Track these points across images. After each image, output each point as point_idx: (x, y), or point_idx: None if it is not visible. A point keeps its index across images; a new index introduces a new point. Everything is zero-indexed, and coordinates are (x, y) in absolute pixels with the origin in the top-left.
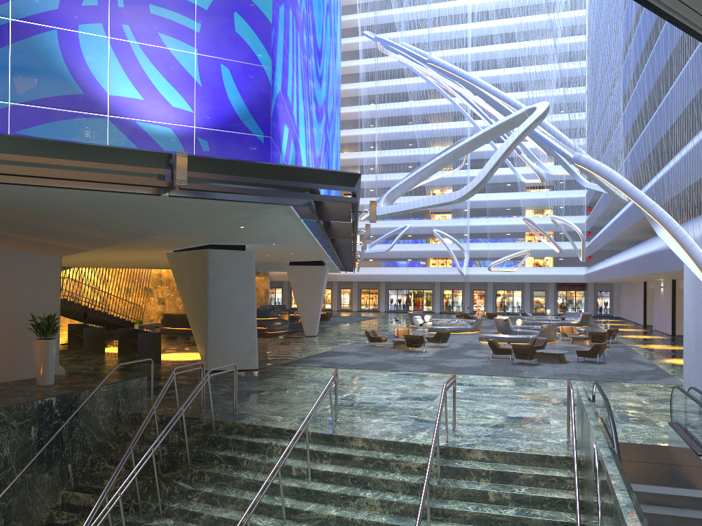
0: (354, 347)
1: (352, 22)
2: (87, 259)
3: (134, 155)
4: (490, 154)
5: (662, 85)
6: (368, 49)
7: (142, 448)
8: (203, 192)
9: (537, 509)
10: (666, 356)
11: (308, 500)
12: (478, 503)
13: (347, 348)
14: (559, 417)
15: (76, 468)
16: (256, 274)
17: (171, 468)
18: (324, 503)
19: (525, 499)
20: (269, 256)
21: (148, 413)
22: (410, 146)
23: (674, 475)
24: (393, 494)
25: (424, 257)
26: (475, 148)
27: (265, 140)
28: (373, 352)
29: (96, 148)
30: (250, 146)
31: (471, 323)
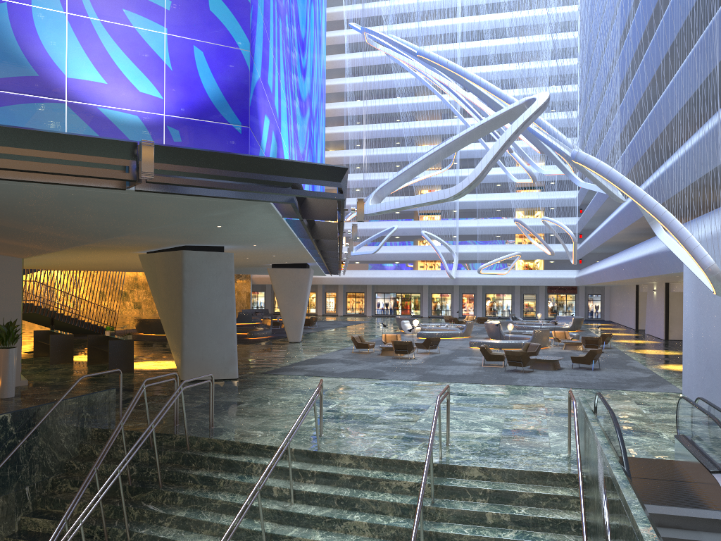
0: (340, 354)
1: (338, 15)
2: (53, 261)
3: (93, 143)
4: (480, 153)
5: (658, 81)
6: (354, 43)
7: (108, 467)
8: (173, 187)
9: (538, 531)
10: (662, 362)
11: (291, 524)
12: (475, 525)
13: (333, 355)
14: (557, 429)
15: (35, 491)
16: (238, 277)
17: (141, 490)
18: (308, 527)
19: (525, 521)
20: (250, 258)
21: (114, 430)
22: (397, 145)
23: (684, 494)
24: (383, 517)
25: (412, 260)
26: (470, 142)
27: (243, 131)
28: (360, 359)
29: (49, 136)
30: (226, 137)
31: (461, 328)
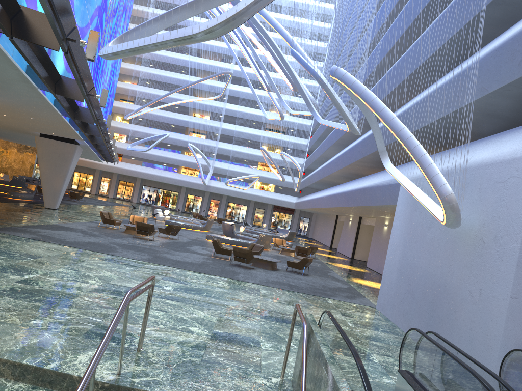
0: (86, 225)
1: None
2: None
3: None
4: (244, 95)
5: (392, 56)
6: None
7: None
8: None
9: None
10: (353, 276)
11: None
12: None
13: (78, 225)
14: (270, 338)
15: None
16: (25, 148)
17: None
18: None
19: None
20: (10, 117)
21: None
22: (183, 73)
23: None
24: None
25: (177, 165)
26: None
27: None
28: (101, 233)
29: None
30: None
31: (203, 223)
